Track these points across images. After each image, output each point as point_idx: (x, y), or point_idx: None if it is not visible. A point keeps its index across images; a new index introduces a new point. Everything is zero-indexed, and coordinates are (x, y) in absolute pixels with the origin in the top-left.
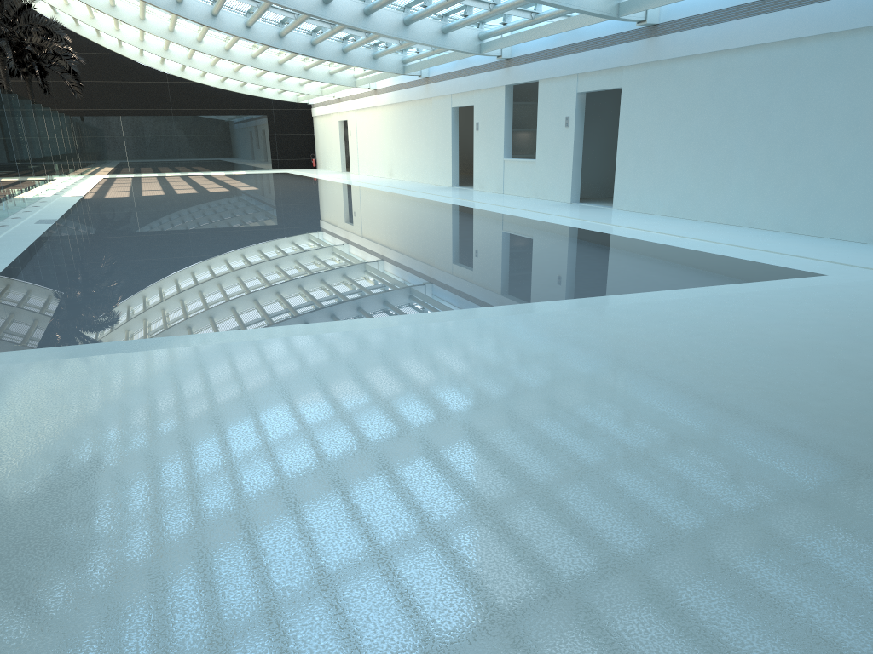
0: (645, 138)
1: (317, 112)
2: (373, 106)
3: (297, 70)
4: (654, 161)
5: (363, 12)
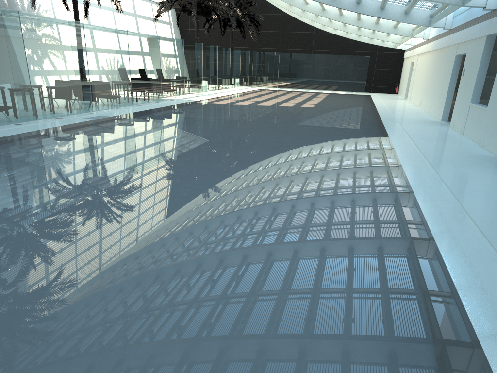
0: None
1: (405, 55)
2: (425, 52)
3: (369, 24)
4: None
5: None
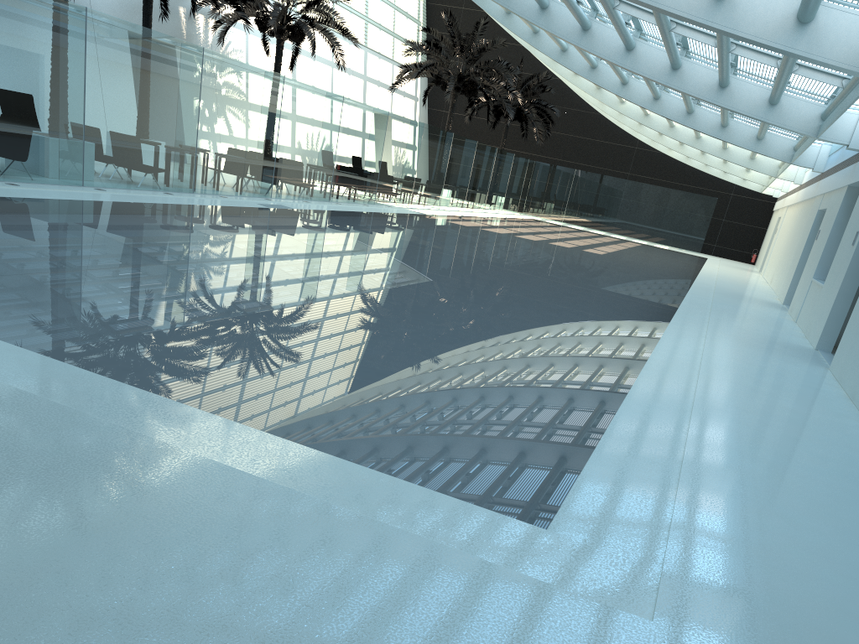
0: None
1: (775, 207)
2: (794, 204)
3: (713, 147)
4: None
5: (670, 64)
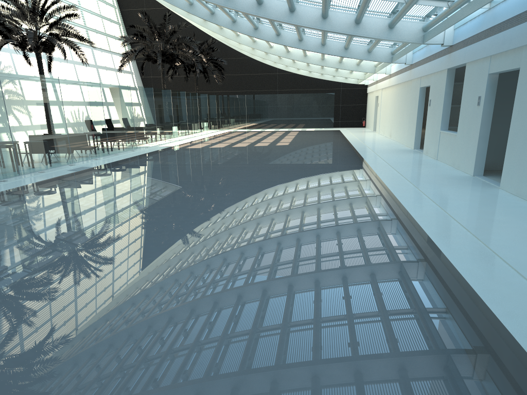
0: None
1: (368, 90)
2: (389, 86)
3: (333, 63)
4: None
5: (321, 16)
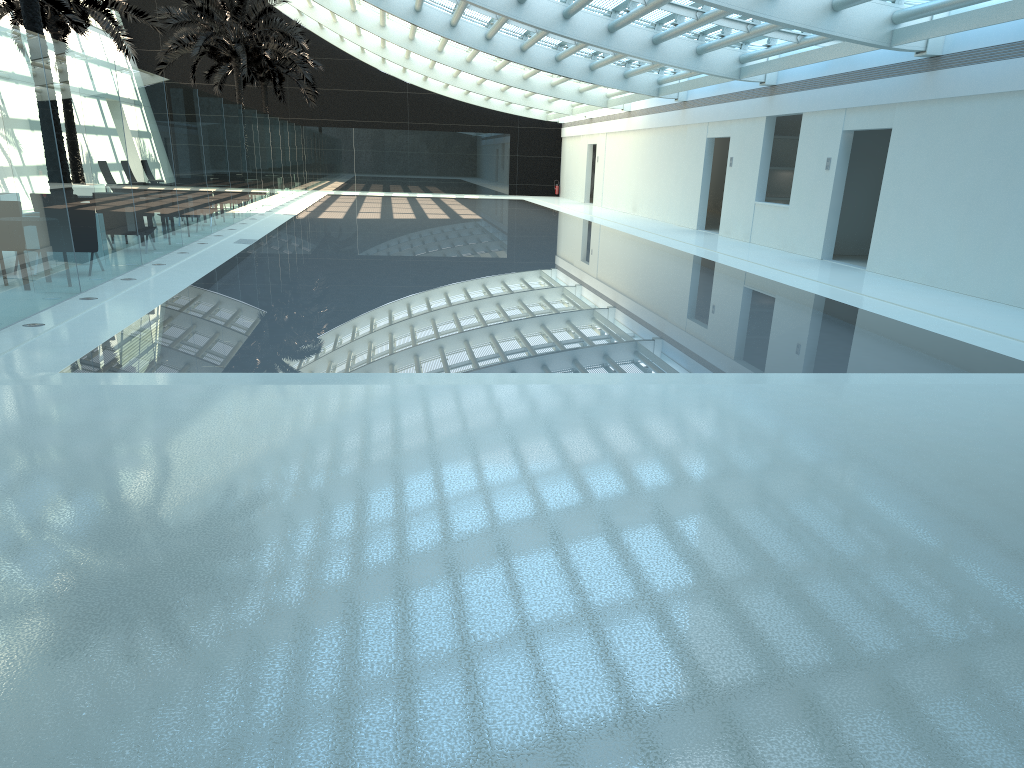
0: (911, 190)
1: (567, 133)
2: (625, 130)
3: (542, 86)
4: (918, 218)
5: (607, 29)
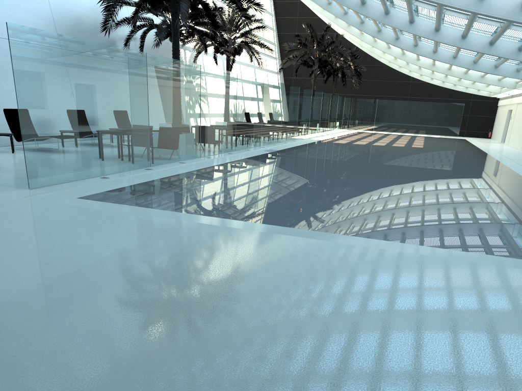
0: None
1: (500, 103)
2: None
3: (475, 77)
4: None
5: (489, 42)
